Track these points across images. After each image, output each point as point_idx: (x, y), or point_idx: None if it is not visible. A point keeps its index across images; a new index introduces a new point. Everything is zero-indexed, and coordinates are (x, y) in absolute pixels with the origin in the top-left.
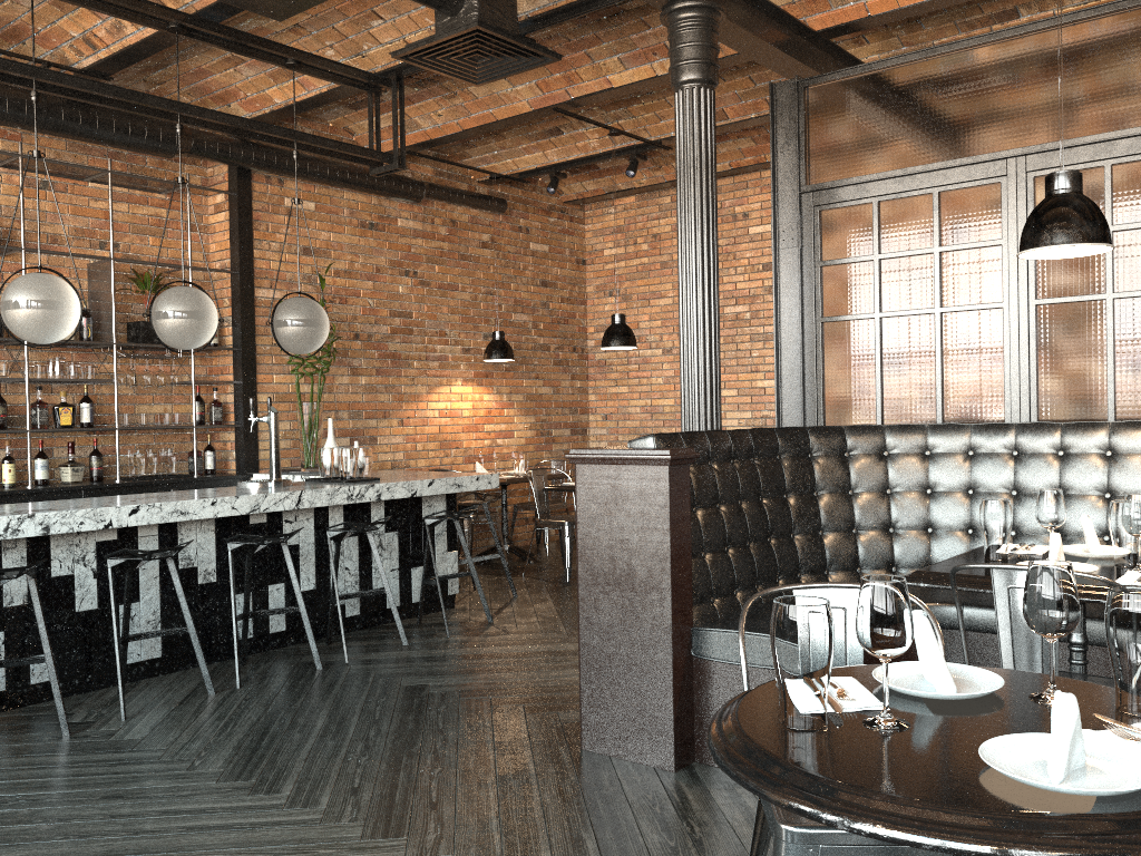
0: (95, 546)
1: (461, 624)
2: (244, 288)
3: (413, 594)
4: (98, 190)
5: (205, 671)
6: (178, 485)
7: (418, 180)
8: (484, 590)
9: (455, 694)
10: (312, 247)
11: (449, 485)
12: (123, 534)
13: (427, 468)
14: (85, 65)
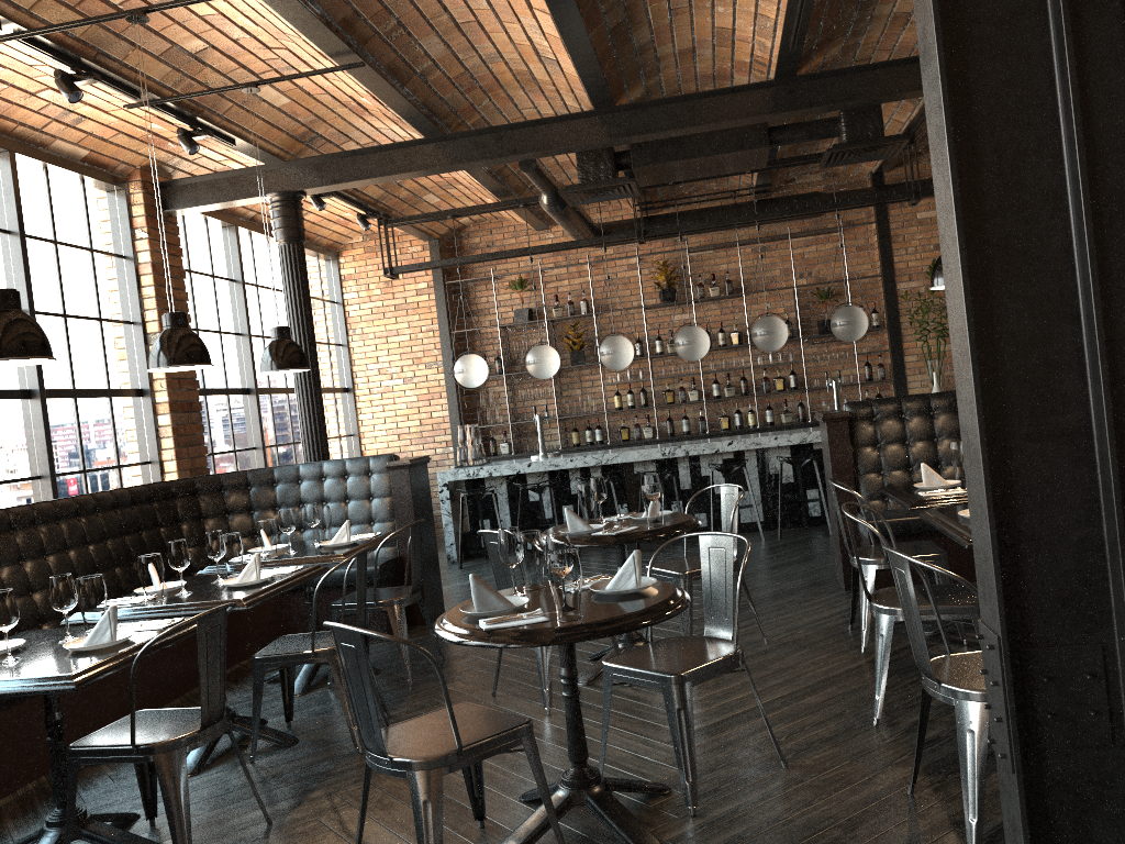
0: (721, 461)
1: None
2: (887, 285)
3: None
4: (795, 242)
5: (760, 528)
6: None
7: None
8: None
9: None
10: None
11: None
12: (736, 455)
13: None
14: (754, 183)
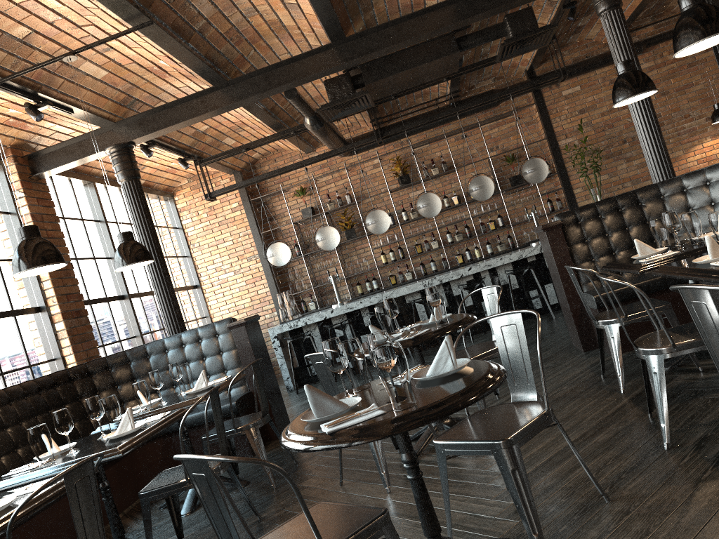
0: (466, 283)
1: None
2: (551, 144)
3: None
4: (483, 128)
5: None
6: None
7: (636, 42)
8: None
9: None
10: (584, 108)
11: None
12: (475, 276)
13: None
14: (448, 92)
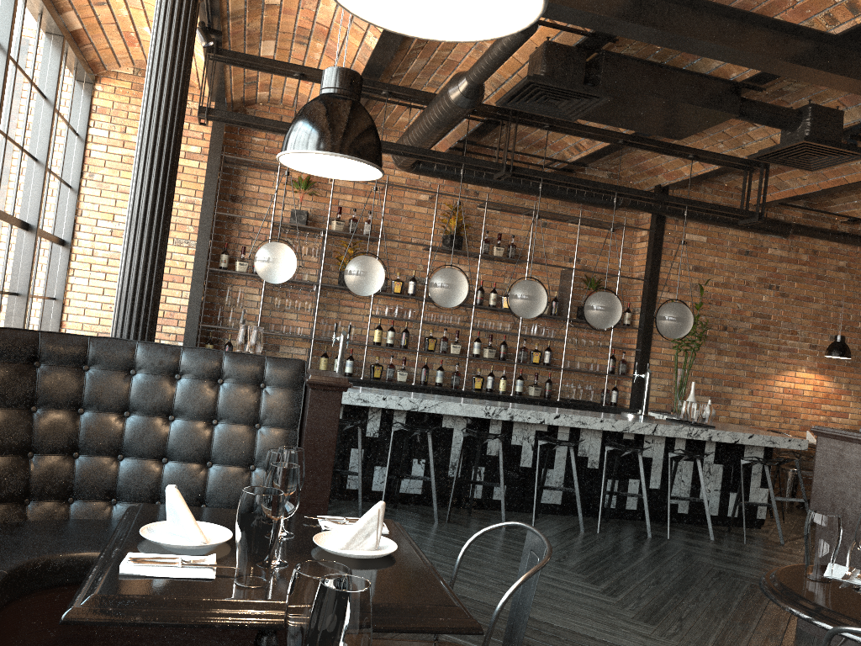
0: (534, 432)
1: (759, 539)
2: (650, 290)
3: (729, 510)
4: (573, 227)
5: (580, 517)
6: (591, 408)
7: (787, 221)
8: (790, 524)
9: (728, 574)
10: (700, 266)
11: (765, 440)
12: (550, 429)
13: (767, 428)
14: (573, 159)
